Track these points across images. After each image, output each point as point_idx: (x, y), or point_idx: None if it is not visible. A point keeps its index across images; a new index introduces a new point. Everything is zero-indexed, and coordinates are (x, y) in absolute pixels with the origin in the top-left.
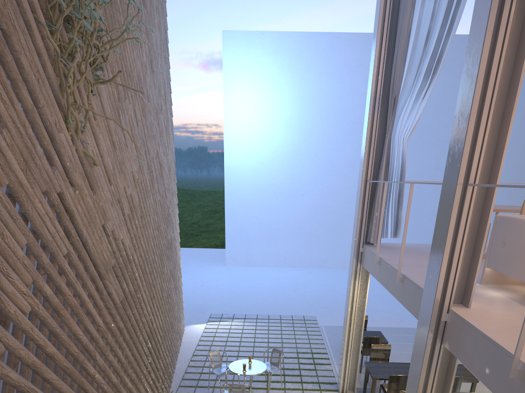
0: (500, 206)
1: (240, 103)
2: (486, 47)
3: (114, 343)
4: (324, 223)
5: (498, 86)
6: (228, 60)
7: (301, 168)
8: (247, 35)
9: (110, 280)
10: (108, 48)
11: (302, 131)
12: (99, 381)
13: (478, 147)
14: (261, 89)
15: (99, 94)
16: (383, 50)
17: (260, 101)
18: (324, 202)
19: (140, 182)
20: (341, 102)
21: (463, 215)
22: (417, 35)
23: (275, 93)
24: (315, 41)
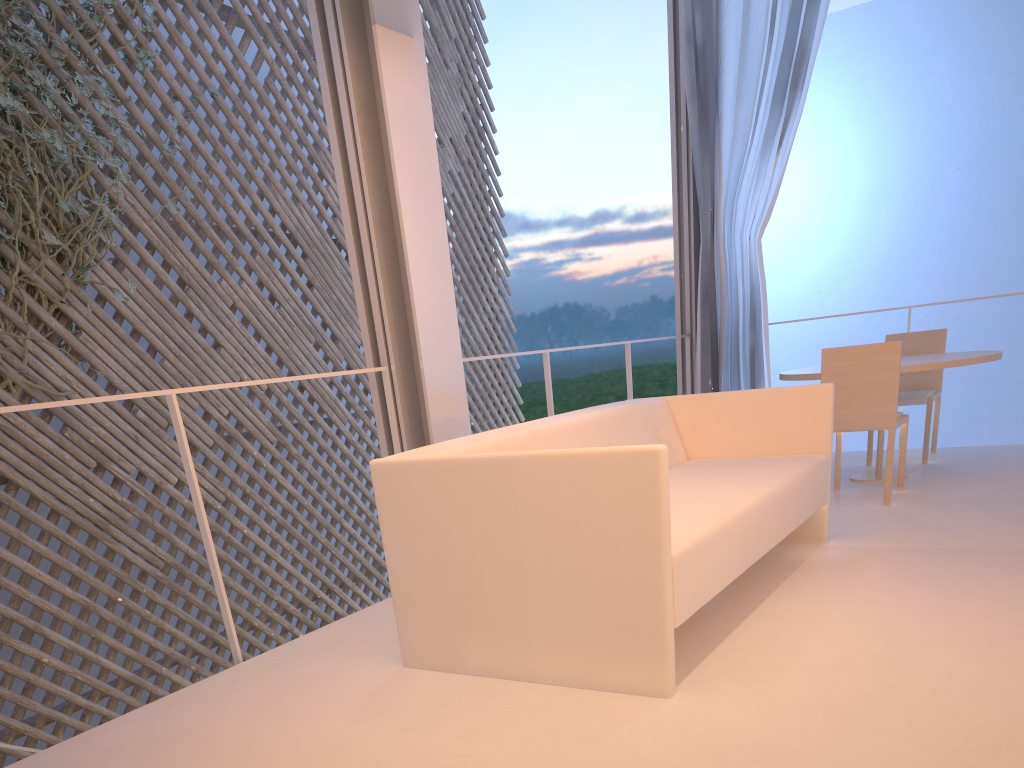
0: None
1: None
2: (333, 144)
3: (121, 623)
4: (961, 404)
5: (369, 200)
6: None
7: (906, 289)
8: None
9: (120, 539)
10: (146, 227)
11: (909, 208)
12: (59, 668)
13: (374, 305)
14: (818, 138)
15: (106, 297)
16: (683, 74)
17: (816, 162)
18: None
19: (280, 393)
20: (1009, 119)
21: (391, 420)
22: (744, 22)
23: (849, 140)
24: (944, 0)
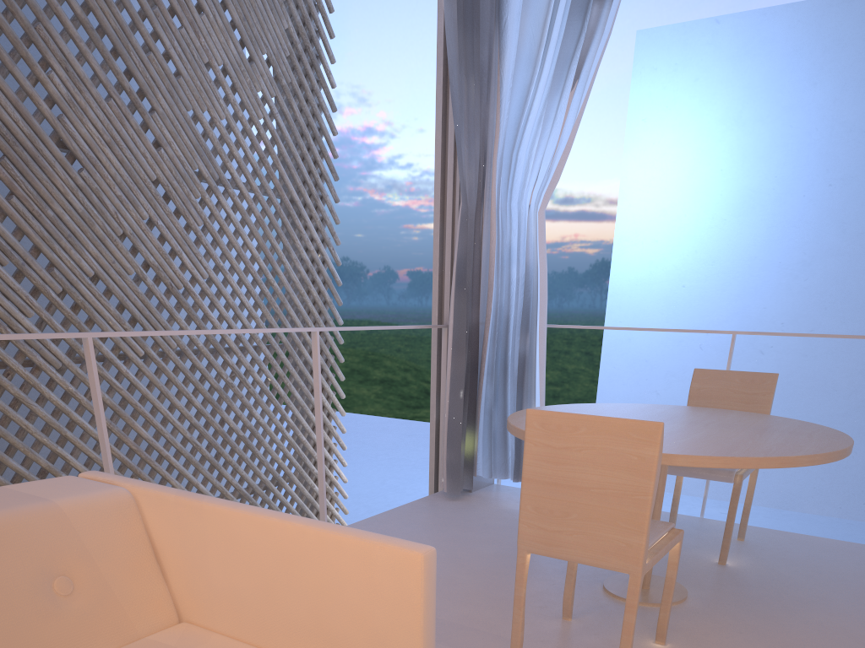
0: (668, 425)
1: (654, 169)
2: None
3: None
4: (804, 414)
5: None
6: (642, 87)
7: (766, 296)
8: (685, 30)
9: None
10: None
11: (779, 217)
12: None
13: None
14: (700, 136)
15: None
16: None
17: (695, 160)
18: (811, 369)
19: None
20: None
21: None
22: None
23: (729, 142)
24: (837, 16)
